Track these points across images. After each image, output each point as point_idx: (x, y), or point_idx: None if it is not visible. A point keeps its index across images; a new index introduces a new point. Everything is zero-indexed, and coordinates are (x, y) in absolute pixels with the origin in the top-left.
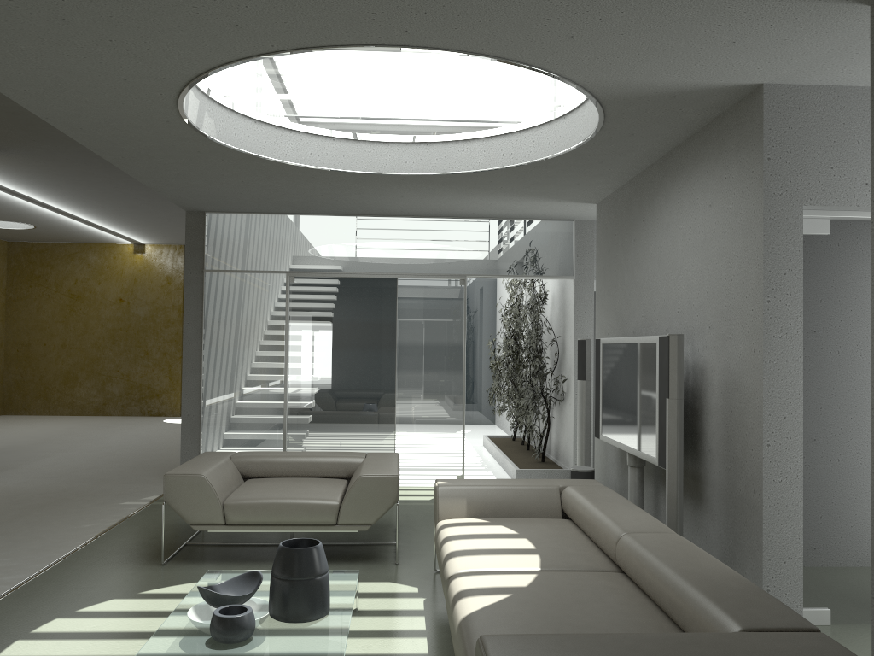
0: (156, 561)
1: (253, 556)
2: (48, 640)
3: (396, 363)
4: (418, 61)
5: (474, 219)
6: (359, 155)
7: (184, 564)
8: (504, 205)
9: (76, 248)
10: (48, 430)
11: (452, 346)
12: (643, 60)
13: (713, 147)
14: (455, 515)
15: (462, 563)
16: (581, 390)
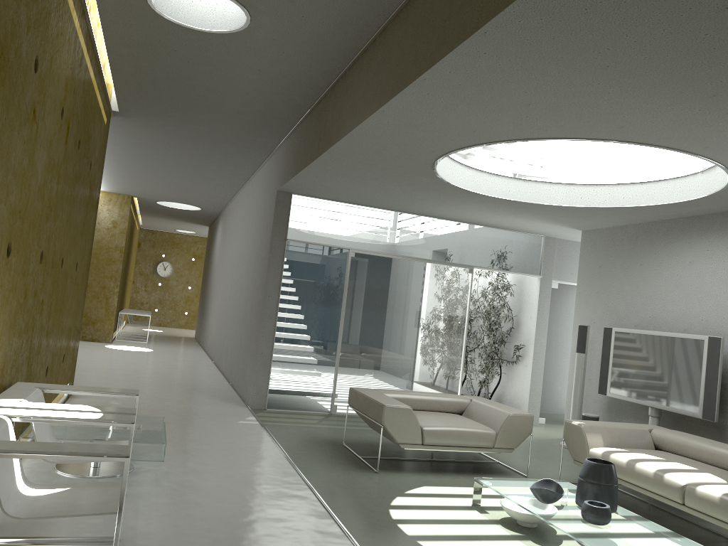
0: (366, 470)
1: (424, 468)
2: (416, 524)
3: (420, 326)
4: (612, 143)
5: (481, 226)
6: (481, 181)
7: (390, 472)
8: (520, 222)
9: None
10: None
11: (459, 317)
12: None
13: None
14: (597, 445)
15: (680, 477)
16: (580, 360)
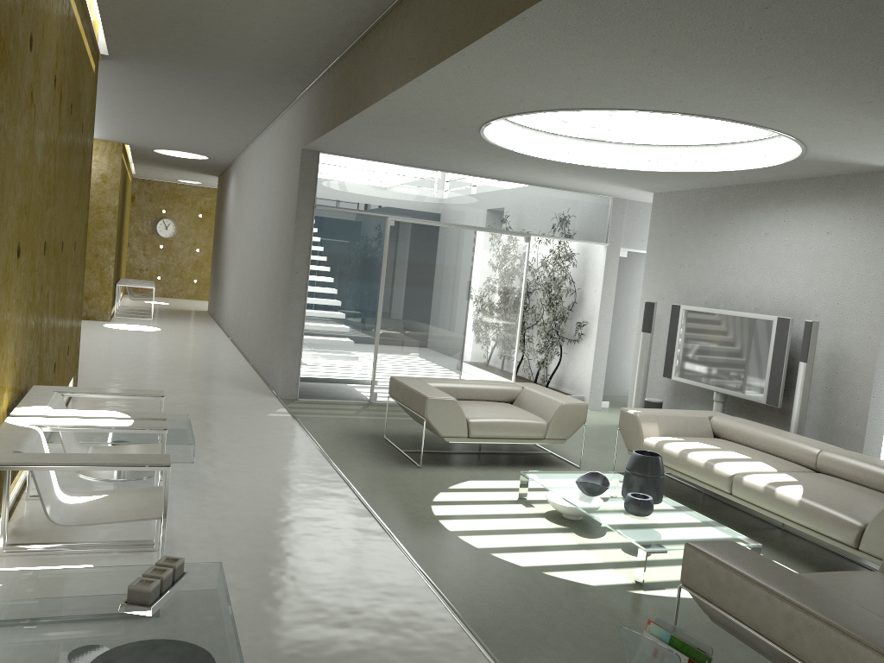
0: (408, 465)
1: (471, 461)
2: (459, 520)
3: (469, 303)
4: None
5: (540, 187)
6: (537, 142)
7: (433, 467)
8: (584, 184)
9: None
10: None
11: (514, 292)
12: (867, 151)
13: (837, 194)
14: (652, 434)
15: (730, 467)
16: (646, 340)
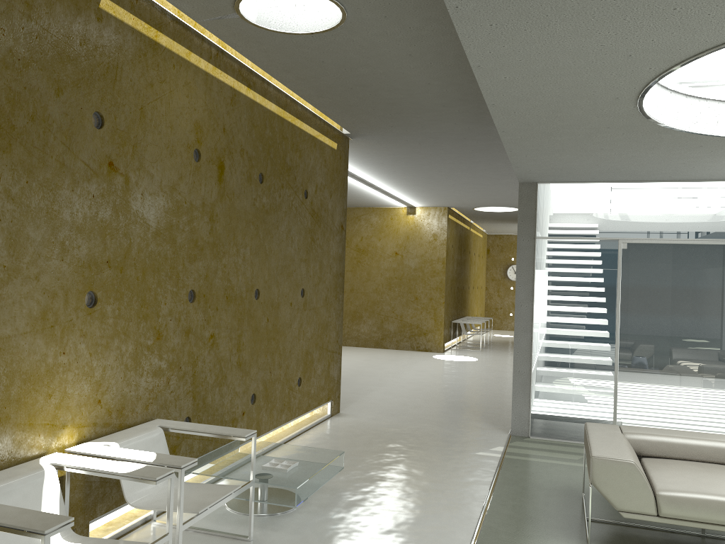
0: (577, 540)
1: None
2: None
3: None
4: None
5: None
6: None
7: None
8: None
9: (362, 212)
10: (351, 361)
11: None
12: None
13: None
14: None
15: None
16: None
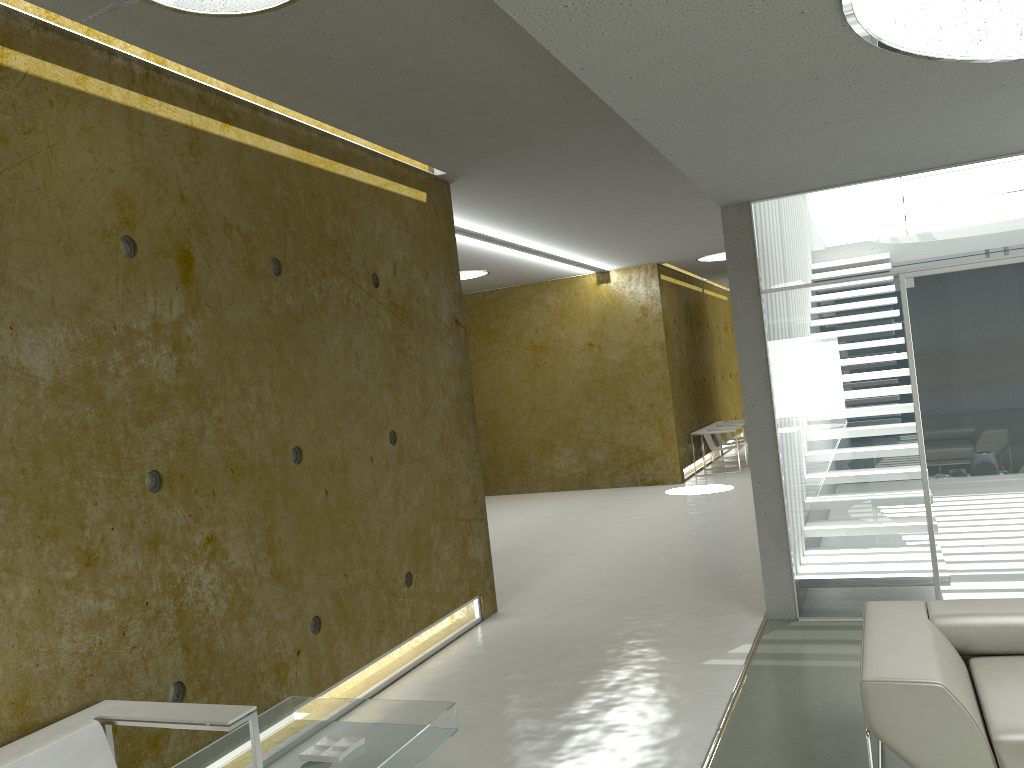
0: None
1: None
2: None
3: None
4: None
5: None
6: None
7: None
8: None
9: (531, 291)
10: (538, 518)
11: None
12: None
13: None
14: None
15: None
16: None
